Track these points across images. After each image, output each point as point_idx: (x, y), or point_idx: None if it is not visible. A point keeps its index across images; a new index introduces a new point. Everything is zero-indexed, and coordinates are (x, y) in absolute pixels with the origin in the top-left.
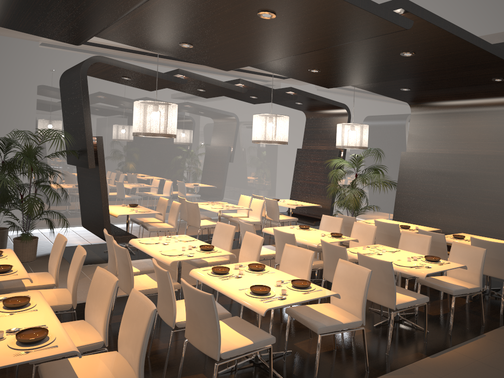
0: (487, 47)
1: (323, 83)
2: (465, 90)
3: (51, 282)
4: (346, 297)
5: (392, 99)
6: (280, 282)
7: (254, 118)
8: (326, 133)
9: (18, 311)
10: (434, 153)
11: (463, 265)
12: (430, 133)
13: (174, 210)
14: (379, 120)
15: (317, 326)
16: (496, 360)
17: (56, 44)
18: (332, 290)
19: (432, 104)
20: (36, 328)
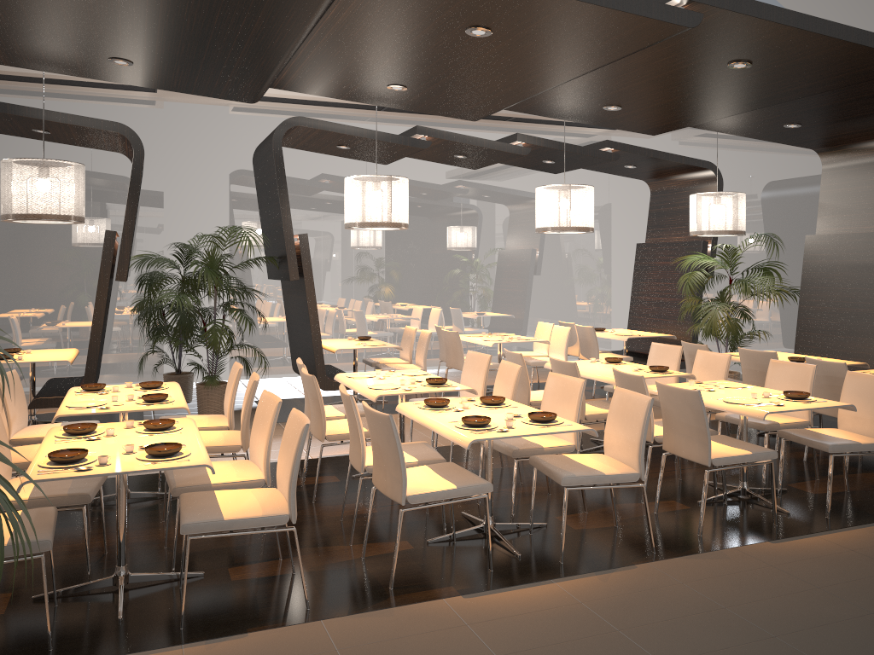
0: (865, 40)
1: (639, 127)
2: None
3: (224, 424)
4: (622, 442)
5: (801, 147)
6: (512, 414)
7: (536, 193)
8: (682, 213)
9: (159, 433)
10: (861, 233)
11: (848, 404)
12: (856, 199)
13: (423, 343)
14: (780, 185)
15: (562, 475)
16: None
17: (252, 106)
18: (606, 434)
19: (857, 147)
20: (170, 443)
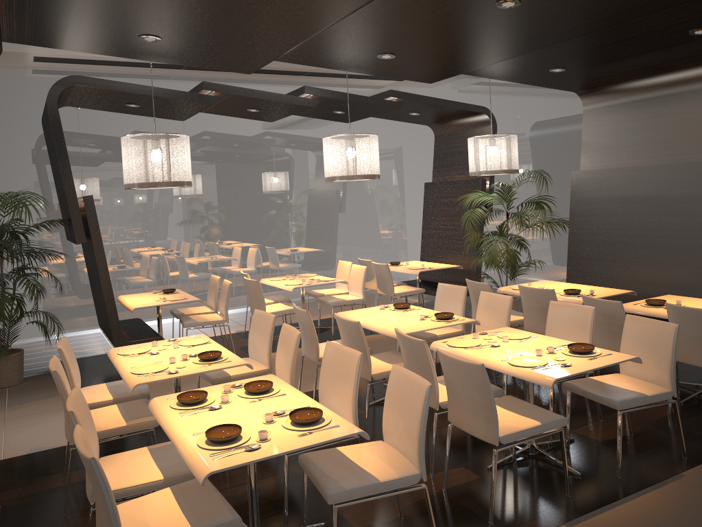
0: None
1: (416, 76)
2: (655, 59)
3: None
4: (401, 431)
5: (562, 91)
6: (271, 415)
7: (323, 144)
8: (463, 154)
9: None
10: (621, 168)
11: (634, 357)
12: (615, 137)
13: (224, 293)
14: (546, 126)
15: (329, 490)
16: (689, 526)
17: (50, 68)
18: (384, 419)
19: (614, 89)
20: None
